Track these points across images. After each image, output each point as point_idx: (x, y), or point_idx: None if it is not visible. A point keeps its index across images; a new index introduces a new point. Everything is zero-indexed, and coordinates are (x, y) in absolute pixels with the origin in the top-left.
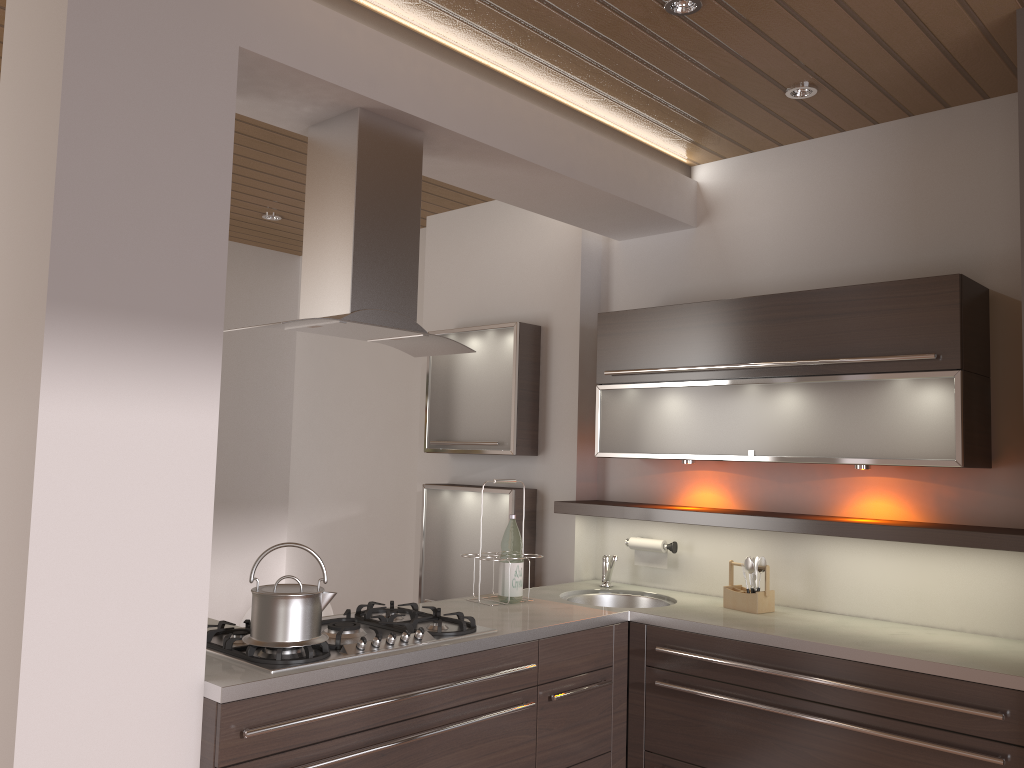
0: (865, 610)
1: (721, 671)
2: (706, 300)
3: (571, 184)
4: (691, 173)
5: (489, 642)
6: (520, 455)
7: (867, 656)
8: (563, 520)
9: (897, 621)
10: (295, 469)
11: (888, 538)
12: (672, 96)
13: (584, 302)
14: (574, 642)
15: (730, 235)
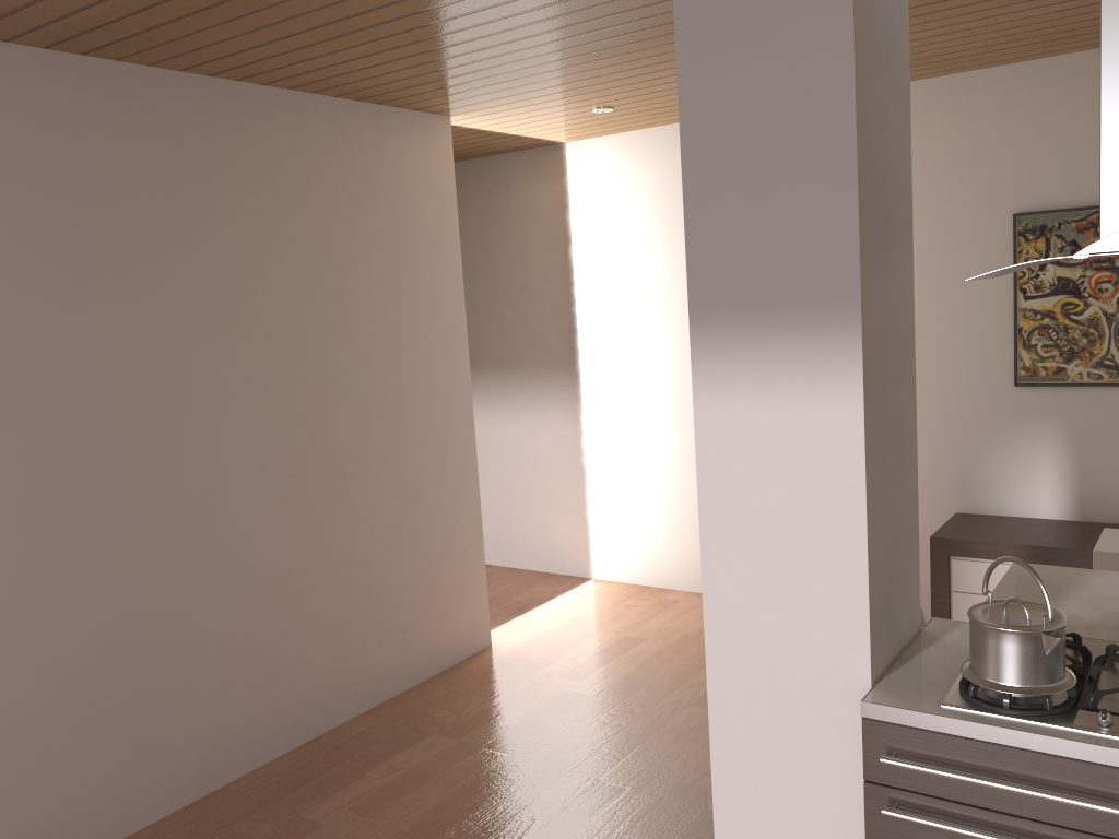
0: None
1: None
2: None
3: None
4: None
5: None
6: None
7: None
8: None
9: None
10: None
11: None
12: None
13: None
14: None
15: None
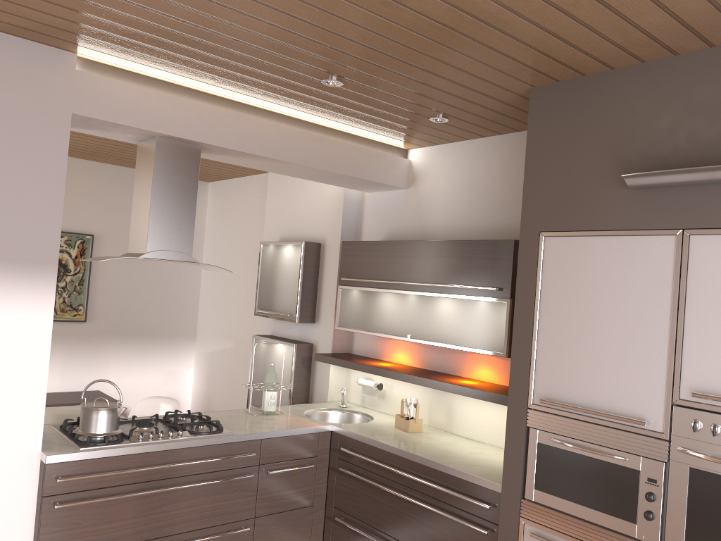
0: (473, 435)
1: (371, 465)
2: (409, 235)
3: (309, 168)
4: (407, 154)
5: (225, 439)
6: (301, 323)
7: (436, 465)
8: (324, 364)
9: (488, 444)
10: (200, 316)
11: (469, 395)
12: (365, 119)
13: (344, 230)
14: (288, 441)
15: (424, 196)
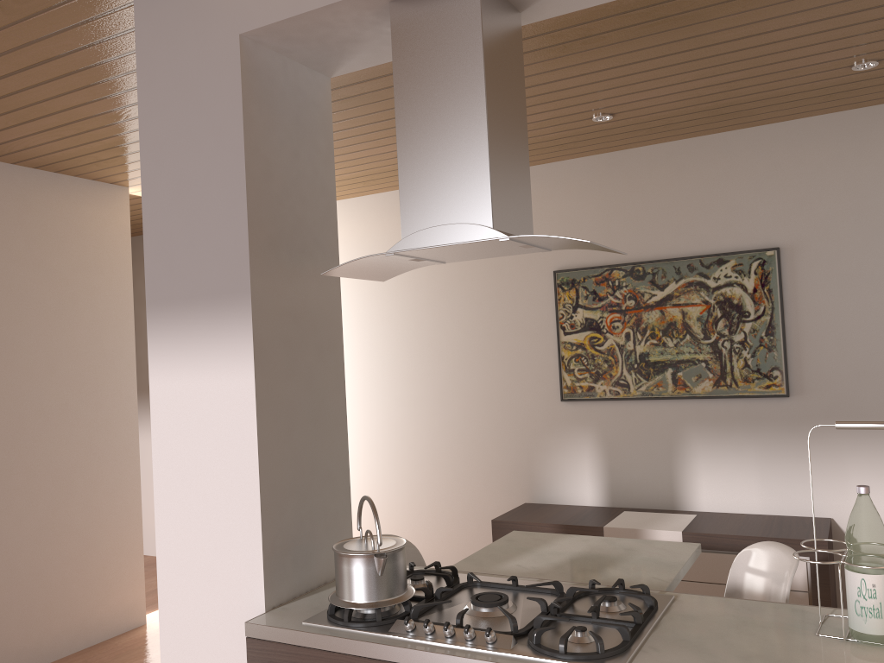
0: None
1: None
2: None
3: None
4: None
5: None
6: None
7: None
8: None
9: None
10: None
11: None
12: None
13: None
14: None
15: None
